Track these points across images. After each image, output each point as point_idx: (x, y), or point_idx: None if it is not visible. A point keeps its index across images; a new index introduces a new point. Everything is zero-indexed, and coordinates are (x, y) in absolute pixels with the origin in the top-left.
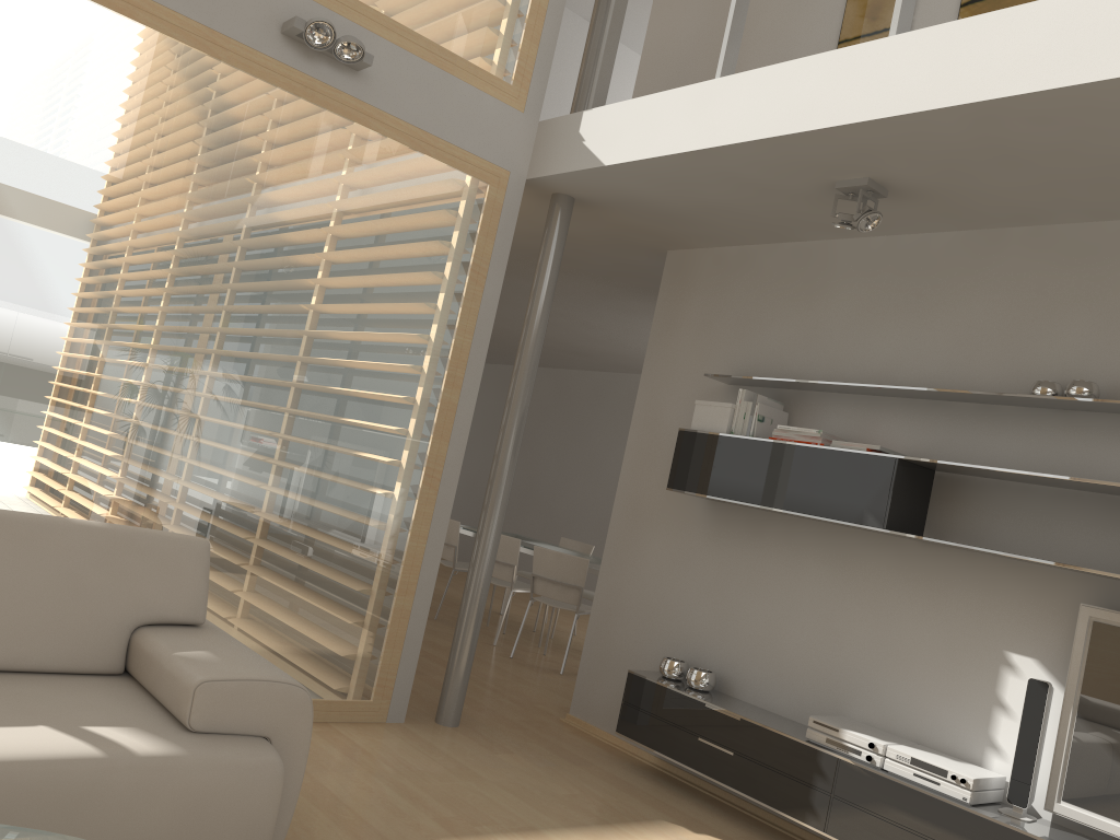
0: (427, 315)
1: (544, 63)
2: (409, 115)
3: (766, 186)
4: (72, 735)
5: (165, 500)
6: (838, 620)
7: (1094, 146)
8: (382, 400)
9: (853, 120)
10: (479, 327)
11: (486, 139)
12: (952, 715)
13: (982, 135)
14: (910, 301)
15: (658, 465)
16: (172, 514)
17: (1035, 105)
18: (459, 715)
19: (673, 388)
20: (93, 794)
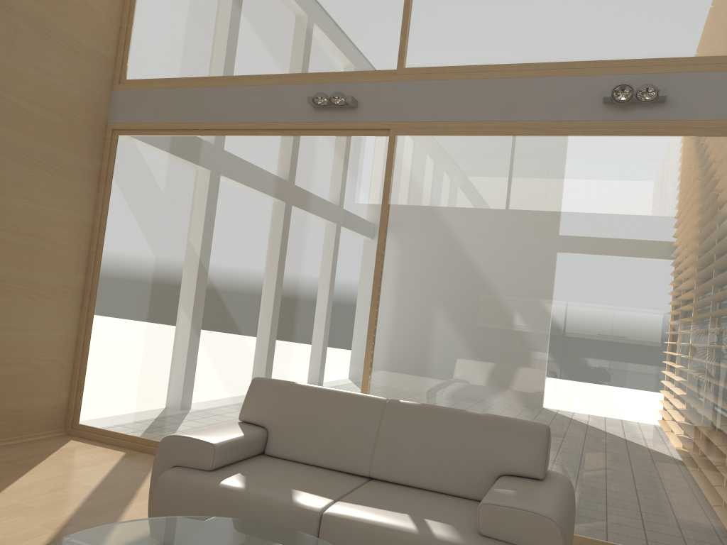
0: None
1: None
2: (715, 114)
3: None
4: (413, 521)
5: (575, 407)
6: None
7: None
8: None
9: None
10: None
11: None
12: None
13: None
14: None
15: None
16: (581, 416)
17: None
18: None
19: None
20: None
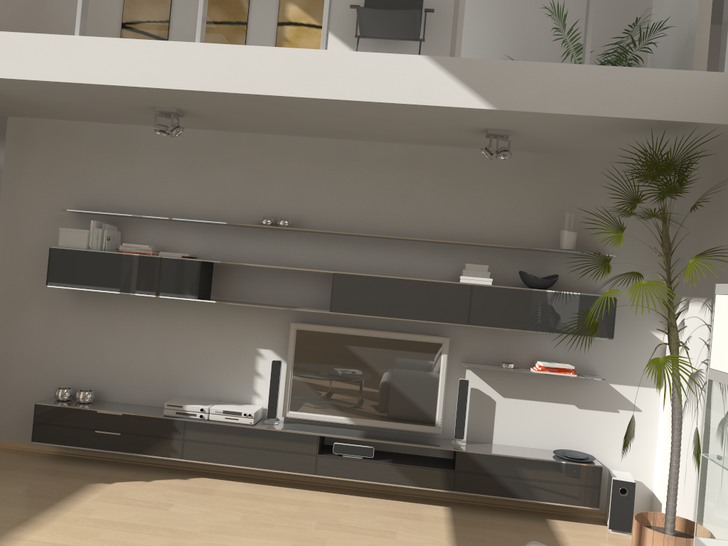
0: None
1: None
2: None
3: (108, 101)
4: None
5: None
6: (167, 347)
7: (295, 114)
8: None
9: (182, 88)
10: None
11: None
12: (234, 384)
13: (247, 103)
14: (190, 168)
15: (26, 266)
16: None
17: (277, 99)
18: None
19: (29, 214)
20: None
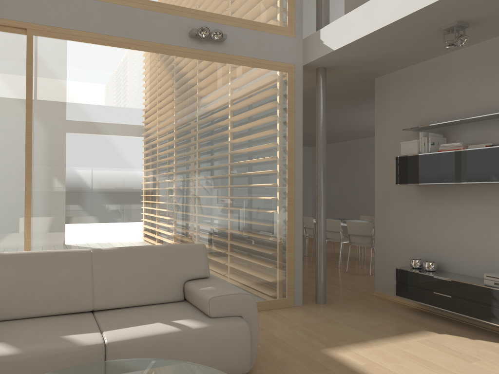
0: (273, 134)
1: (299, 14)
2: (247, 53)
3: (409, 38)
4: (168, 324)
5: (187, 232)
6: (490, 228)
7: None
8: (262, 174)
9: None
10: (296, 134)
11: (281, 54)
12: None
13: None
14: (494, 71)
15: (391, 174)
16: (191, 237)
17: None
18: (325, 298)
19: (390, 139)
20: (180, 345)
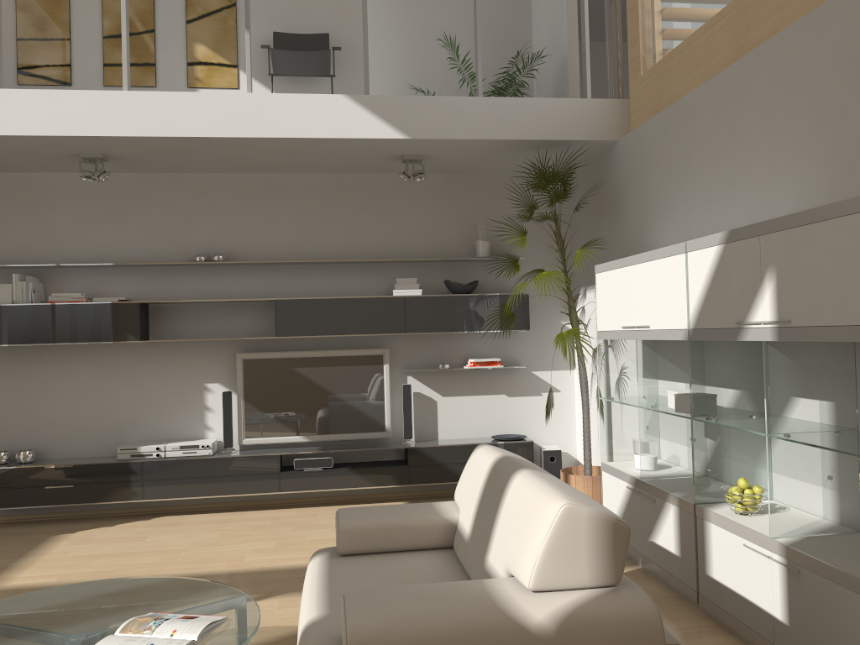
0: None
1: None
2: None
3: (28, 151)
4: None
5: None
6: (109, 395)
7: (225, 152)
8: None
9: (116, 135)
10: None
11: None
12: (185, 421)
13: (179, 145)
14: (111, 212)
15: None
16: None
17: (211, 140)
18: None
19: None
20: None
